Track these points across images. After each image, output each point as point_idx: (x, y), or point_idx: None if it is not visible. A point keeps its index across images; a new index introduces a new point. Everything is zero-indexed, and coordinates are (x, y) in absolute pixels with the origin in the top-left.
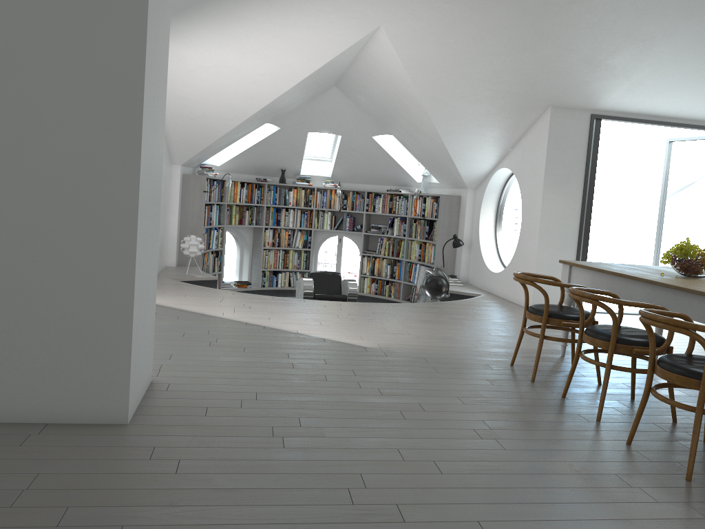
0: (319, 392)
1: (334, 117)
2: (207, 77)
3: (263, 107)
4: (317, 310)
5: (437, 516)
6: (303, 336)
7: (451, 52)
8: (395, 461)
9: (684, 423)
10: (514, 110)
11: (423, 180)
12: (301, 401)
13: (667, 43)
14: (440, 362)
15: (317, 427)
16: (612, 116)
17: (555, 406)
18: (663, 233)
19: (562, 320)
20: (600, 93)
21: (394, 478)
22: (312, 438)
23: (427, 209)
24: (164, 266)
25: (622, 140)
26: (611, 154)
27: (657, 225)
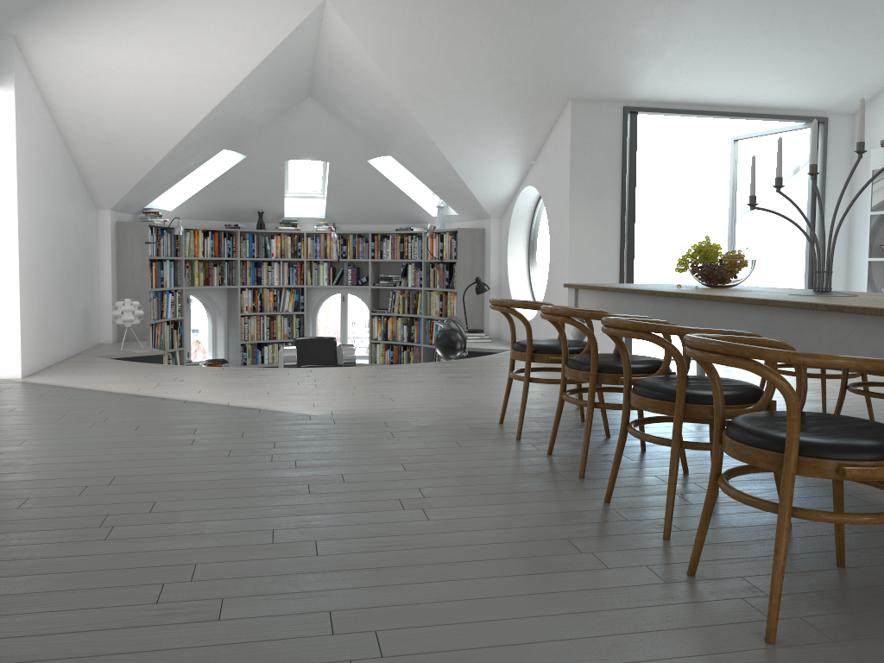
0: (208, 470)
1: (316, 138)
2: (114, 84)
3: (199, 123)
4: (274, 378)
5: (273, 610)
6: (233, 408)
7: (427, 31)
8: (258, 545)
9: (697, 474)
10: (526, 107)
11: (438, 213)
12: (174, 482)
13: (699, 5)
14: (404, 426)
15: (173, 511)
16: (650, 108)
17: (533, 465)
18: (773, 272)
19: (550, 355)
20: (630, 77)
21: (242, 566)
22: (156, 525)
23: (446, 249)
24: (95, 342)
25: (710, 158)
26: (699, 176)
27: (728, 247)
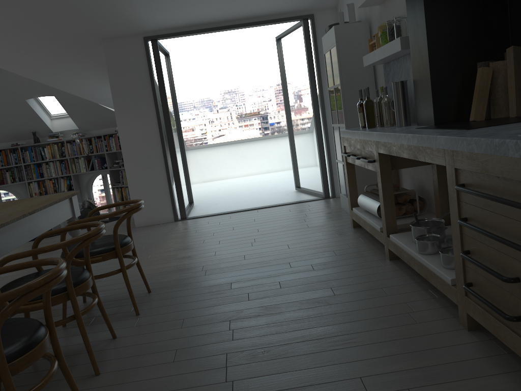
0: None
1: (34, 83)
2: None
3: None
4: None
5: None
6: None
7: None
8: None
9: None
10: (77, 50)
11: None
12: None
13: None
14: None
15: None
16: (164, 34)
17: None
18: None
19: None
20: (127, 17)
21: None
22: None
23: None
24: None
25: None
26: None
27: (286, 119)
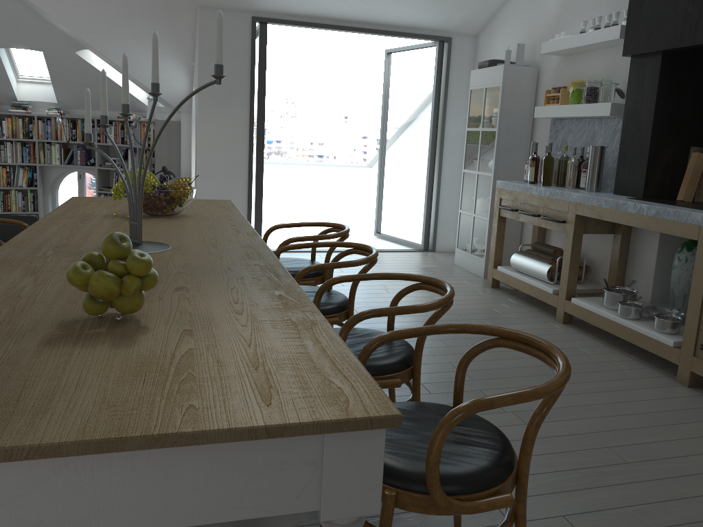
0: None
1: (22, 28)
2: None
3: None
4: None
5: None
6: None
7: None
8: None
9: None
10: (158, 12)
11: (148, 104)
12: None
13: None
14: None
15: None
16: (279, 19)
17: None
18: None
19: None
20: None
21: None
22: None
23: (151, 138)
24: None
25: None
26: None
27: (380, 149)
